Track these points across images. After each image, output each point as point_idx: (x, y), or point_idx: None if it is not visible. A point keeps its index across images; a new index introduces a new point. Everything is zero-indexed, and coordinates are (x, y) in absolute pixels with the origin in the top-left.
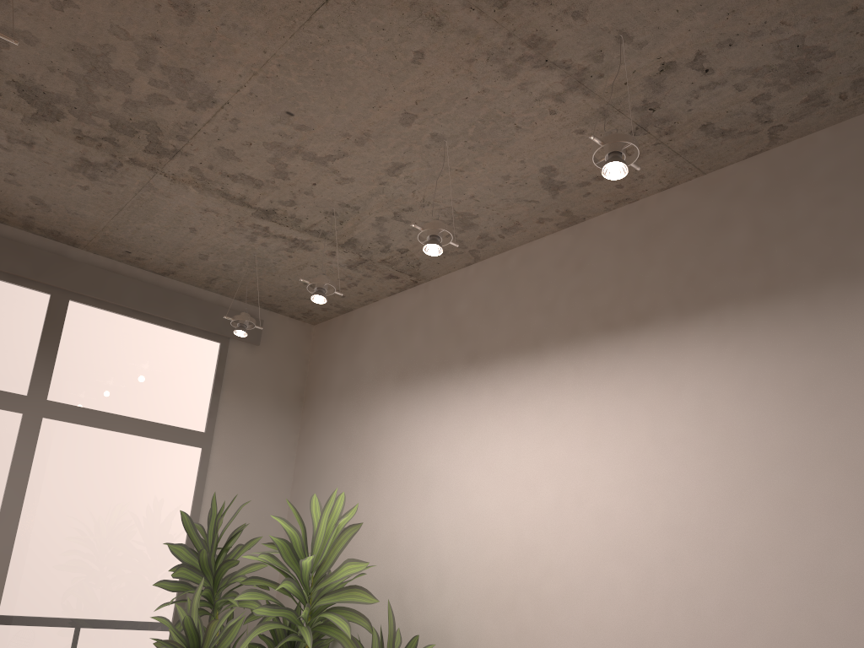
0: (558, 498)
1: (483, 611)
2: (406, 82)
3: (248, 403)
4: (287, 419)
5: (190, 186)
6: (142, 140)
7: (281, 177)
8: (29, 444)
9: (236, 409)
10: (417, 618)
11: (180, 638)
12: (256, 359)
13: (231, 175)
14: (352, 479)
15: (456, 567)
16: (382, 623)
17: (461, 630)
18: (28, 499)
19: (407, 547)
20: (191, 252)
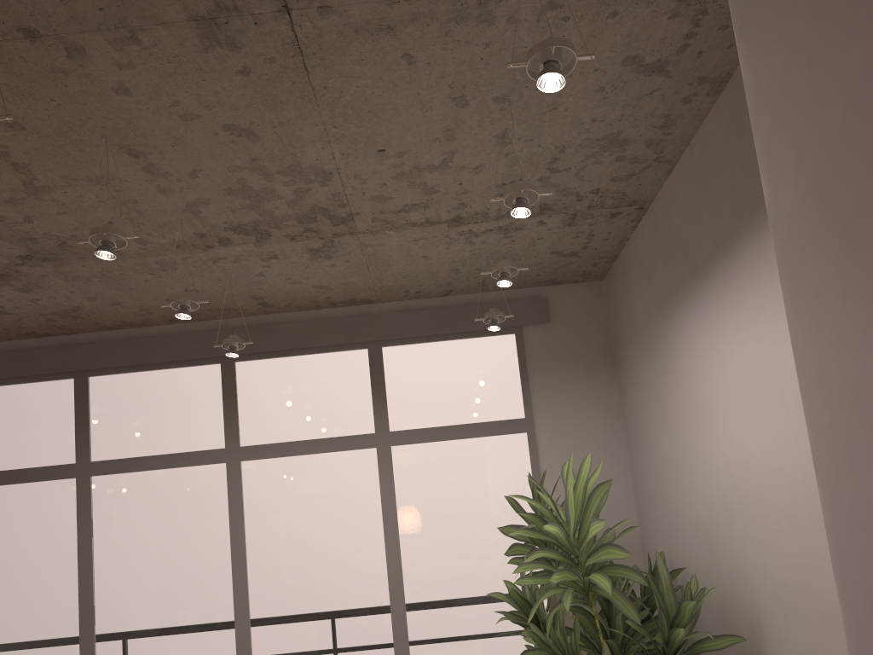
0: (784, 406)
1: (762, 544)
2: (424, 79)
3: (558, 378)
4: (602, 381)
5: (386, 231)
6: (324, 220)
7: (432, 192)
8: (387, 469)
9: (548, 388)
10: (722, 559)
11: (518, 608)
12: (553, 335)
13: (400, 210)
14: (655, 426)
15: (734, 500)
16: (704, 567)
17: (752, 567)
18: (399, 513)
19: (700, 486)
20: (444, 272)
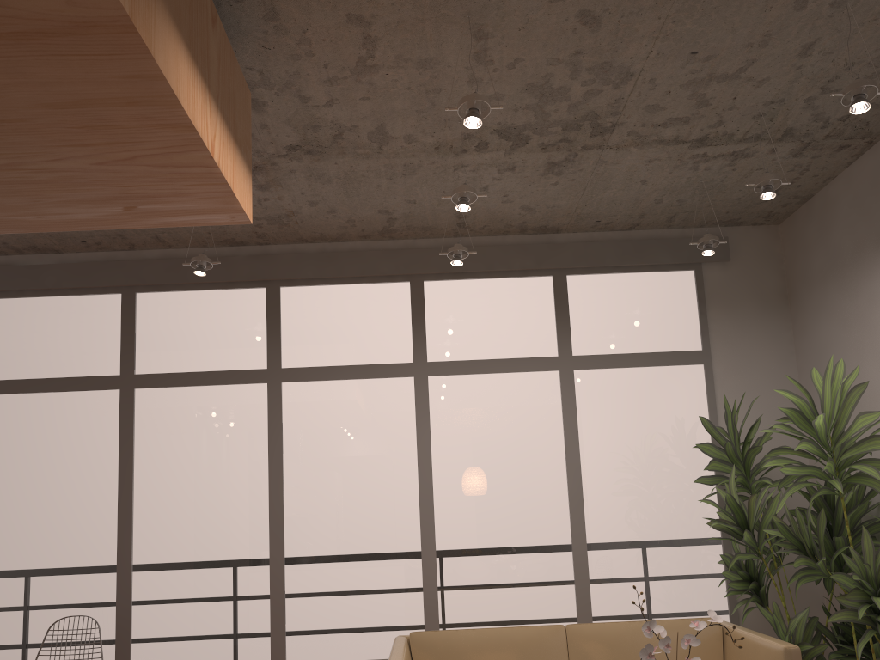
0: None
1: None
2: None
3: (734, 315)
4: (776, 319)
5: (631, 148)
6: (586, 129)
7: (703, 106)
8: (570, 391)
9: (725, 323)
10: None
11: (727, 515)
12: (731, 273)
13: (661, 123)
14: (856, 354)
15: None
16: None
17: None
18: (580, 433)
19: None
20: (647, 201)
